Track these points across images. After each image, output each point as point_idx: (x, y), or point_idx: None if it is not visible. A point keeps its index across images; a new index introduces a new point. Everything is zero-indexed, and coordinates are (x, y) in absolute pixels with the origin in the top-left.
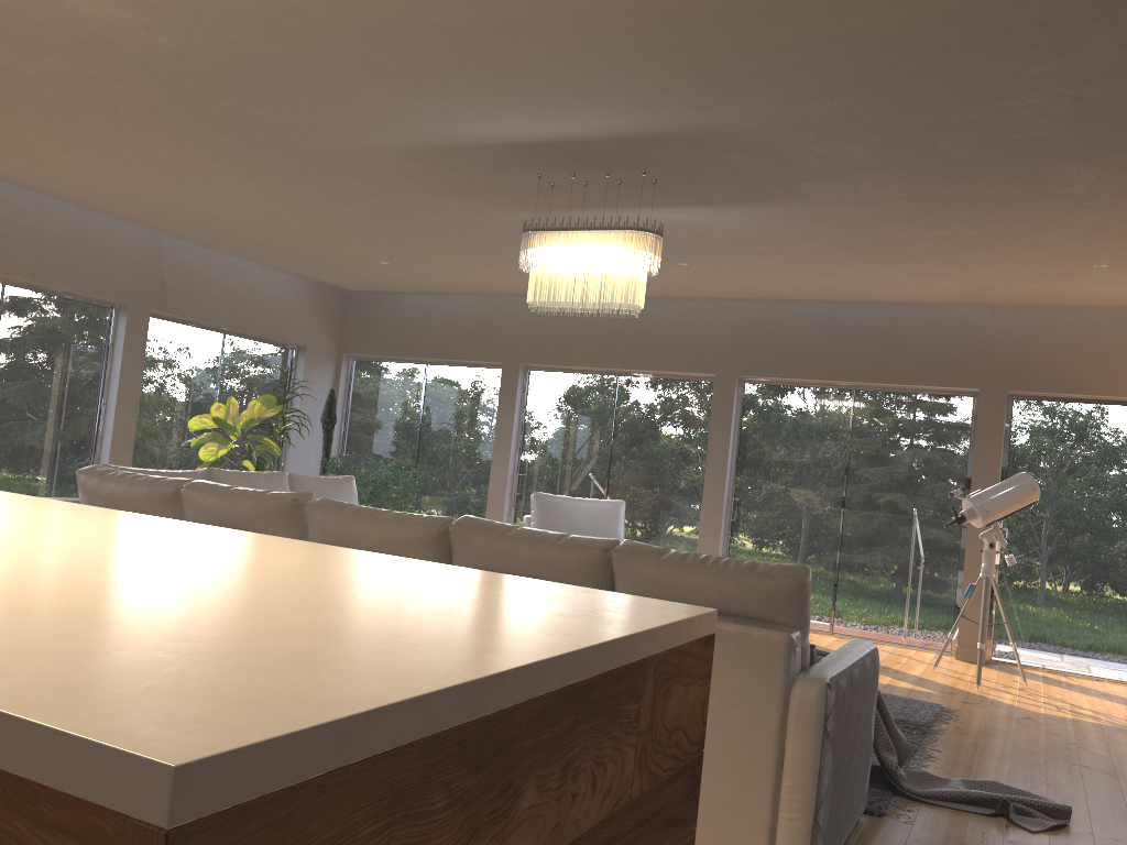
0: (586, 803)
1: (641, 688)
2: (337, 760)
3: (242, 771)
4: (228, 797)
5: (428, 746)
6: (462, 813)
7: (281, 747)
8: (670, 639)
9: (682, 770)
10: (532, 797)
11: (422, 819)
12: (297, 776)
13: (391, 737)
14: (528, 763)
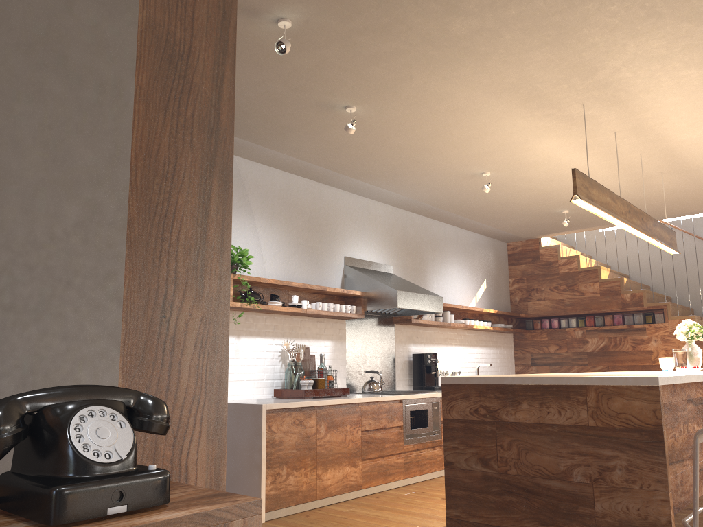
0: (555, 416)
1: (584, 393)
2: (465, 382)
3: (449, 379)
4: (448, 382)
5: (486, 385)
6: (499, 400)
7: (455, 378)
8: (606, 381)
9: (637, 430)
10: (526, 405)
11: (487, 397)
12: (458, 382)
13: (476, 381)
14: (522, 397)
